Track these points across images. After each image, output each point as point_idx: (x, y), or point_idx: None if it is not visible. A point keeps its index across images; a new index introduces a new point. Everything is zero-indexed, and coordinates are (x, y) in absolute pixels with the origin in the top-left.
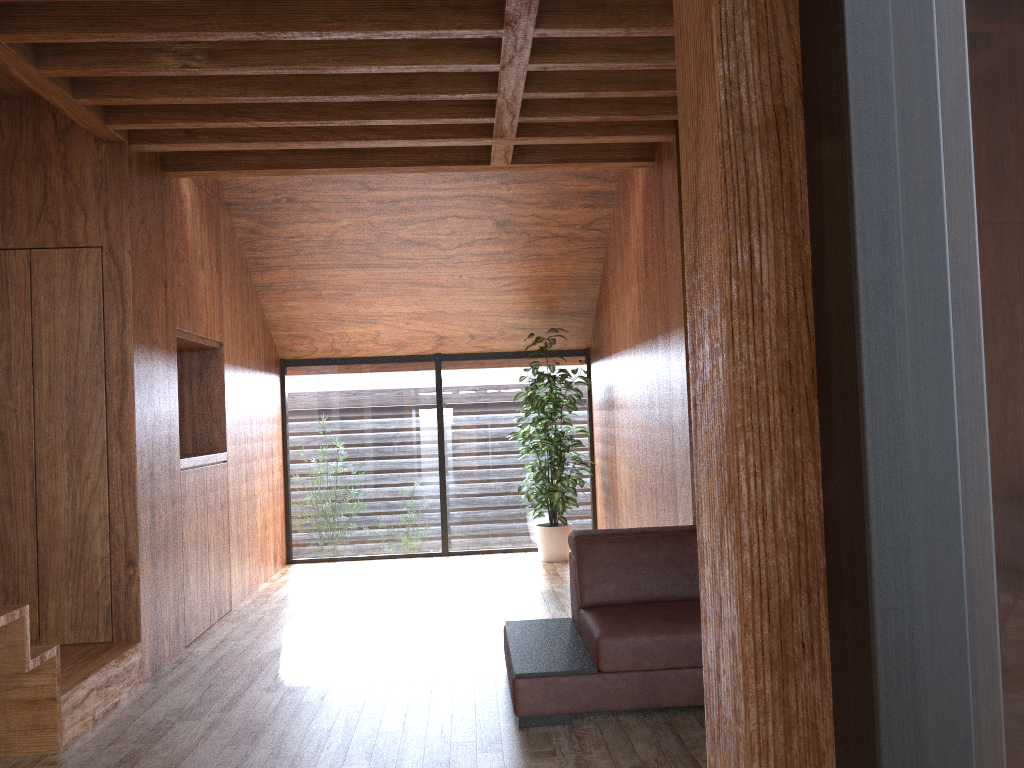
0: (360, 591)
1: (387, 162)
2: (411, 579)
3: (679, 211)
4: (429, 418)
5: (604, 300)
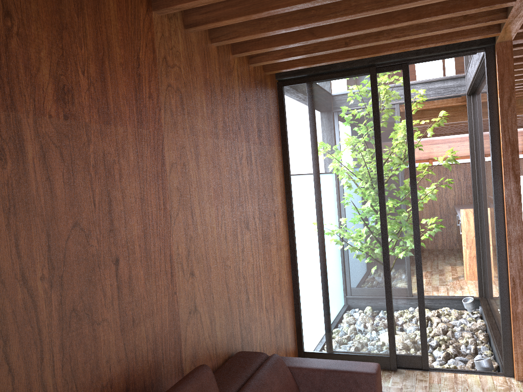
0: None
1: None
2: None
3: None
4: None
5: None
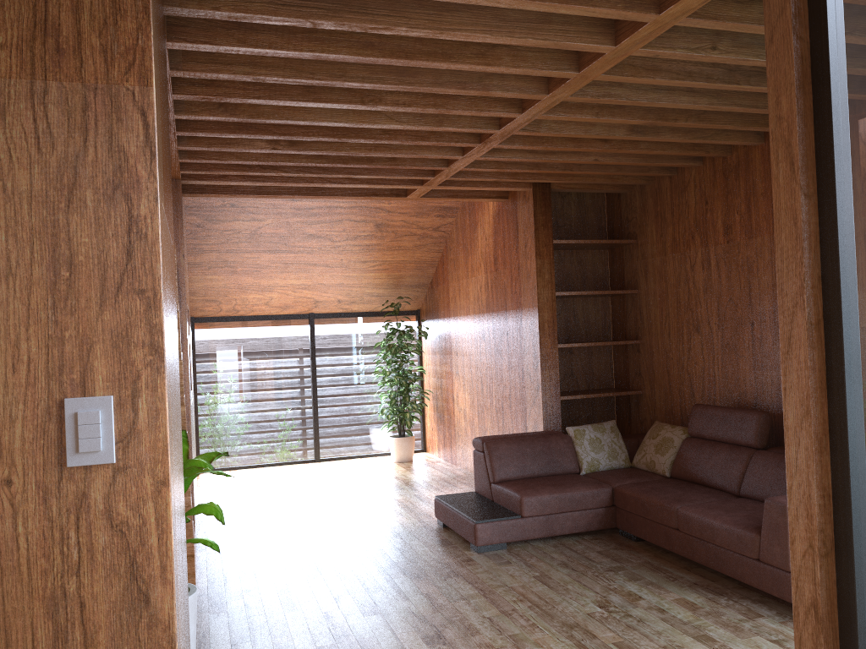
0: (281, 488)
1: (339, 193)
2: (310, 478)
3: (534, 236)
4: (305, 361)
5: (442, 278)
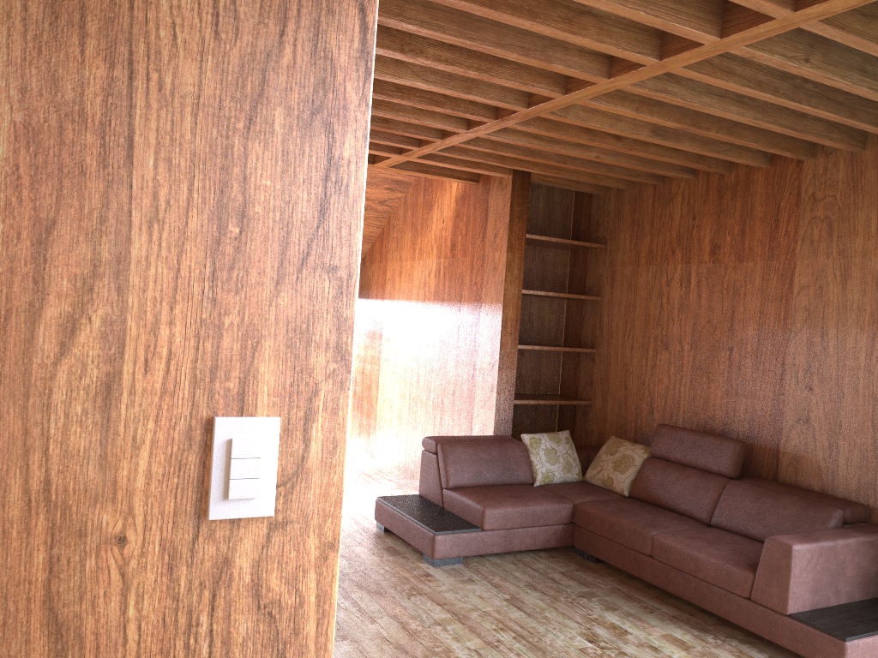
0: None
1: None
2: None
3: (508, 227)
4: None
5: (378, 256)
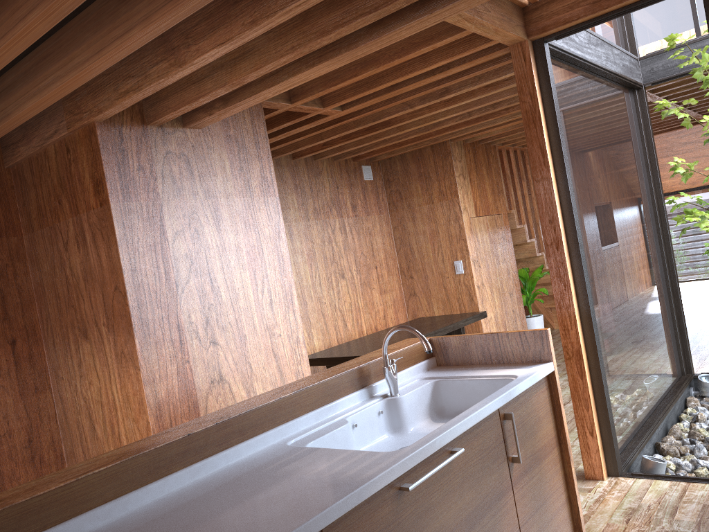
0: (681, 292)
1: (661, 131)
2: (706, 286)
3: None
4: None
5: None
